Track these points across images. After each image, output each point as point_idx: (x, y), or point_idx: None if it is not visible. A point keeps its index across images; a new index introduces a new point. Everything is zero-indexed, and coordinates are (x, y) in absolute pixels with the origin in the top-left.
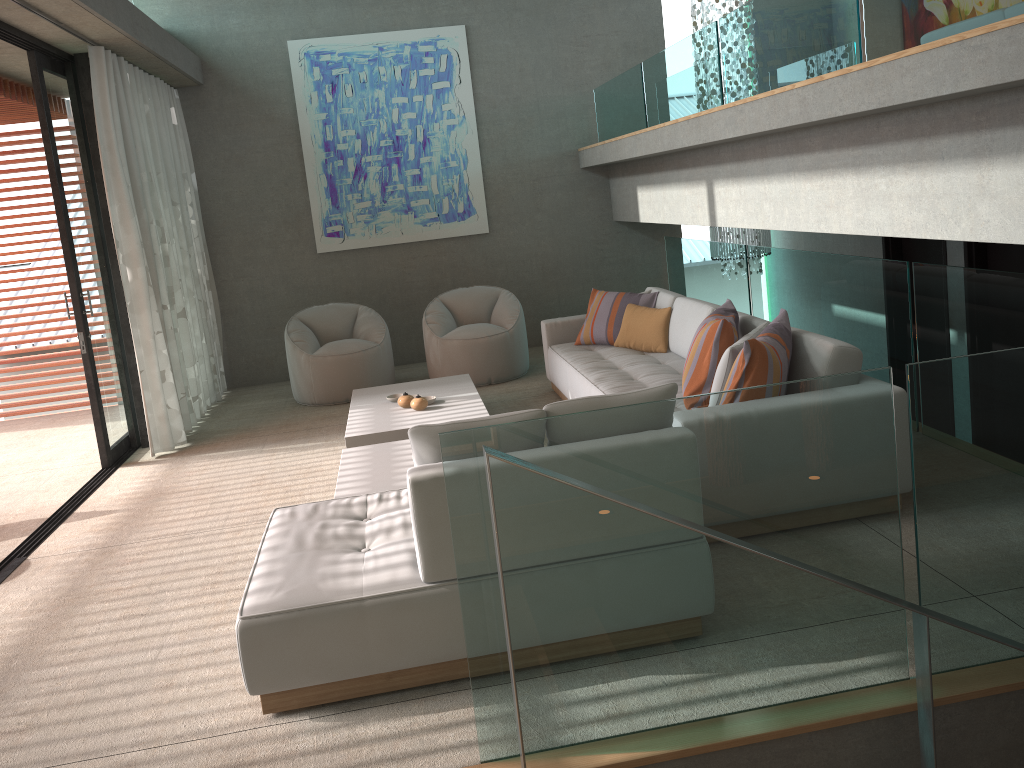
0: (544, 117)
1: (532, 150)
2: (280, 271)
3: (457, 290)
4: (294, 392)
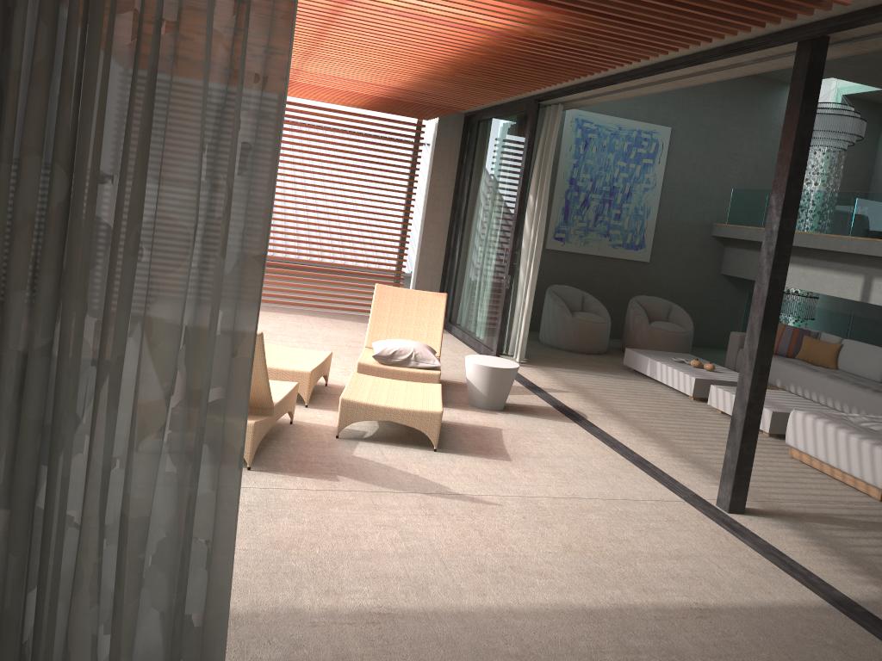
0: (699, 197)
1: (687, 216)
2: None
3: (645, 296)
4: (550, 339)
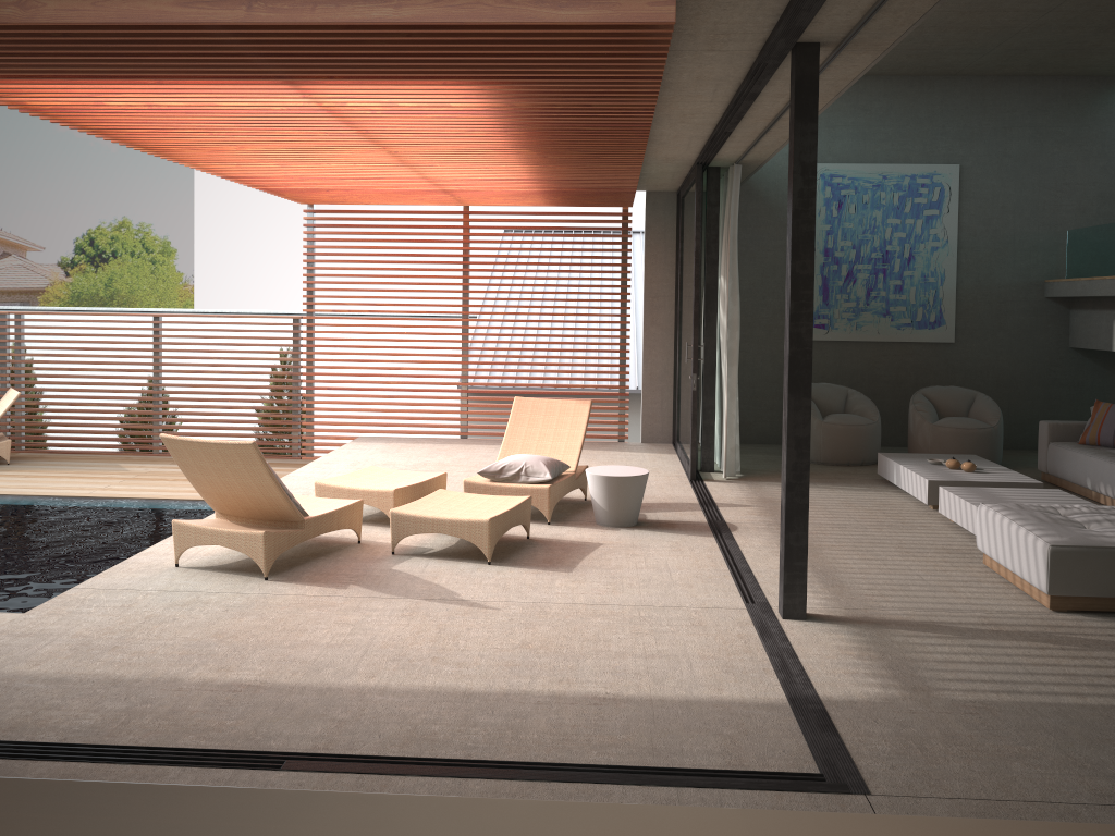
0: (1017, 249)
1: (1002, 276)
2: (769, 350)
3: (936, 387)
4: None
